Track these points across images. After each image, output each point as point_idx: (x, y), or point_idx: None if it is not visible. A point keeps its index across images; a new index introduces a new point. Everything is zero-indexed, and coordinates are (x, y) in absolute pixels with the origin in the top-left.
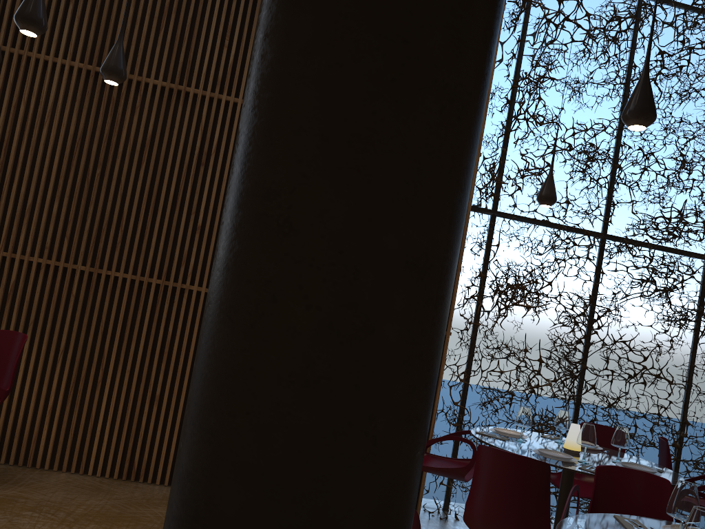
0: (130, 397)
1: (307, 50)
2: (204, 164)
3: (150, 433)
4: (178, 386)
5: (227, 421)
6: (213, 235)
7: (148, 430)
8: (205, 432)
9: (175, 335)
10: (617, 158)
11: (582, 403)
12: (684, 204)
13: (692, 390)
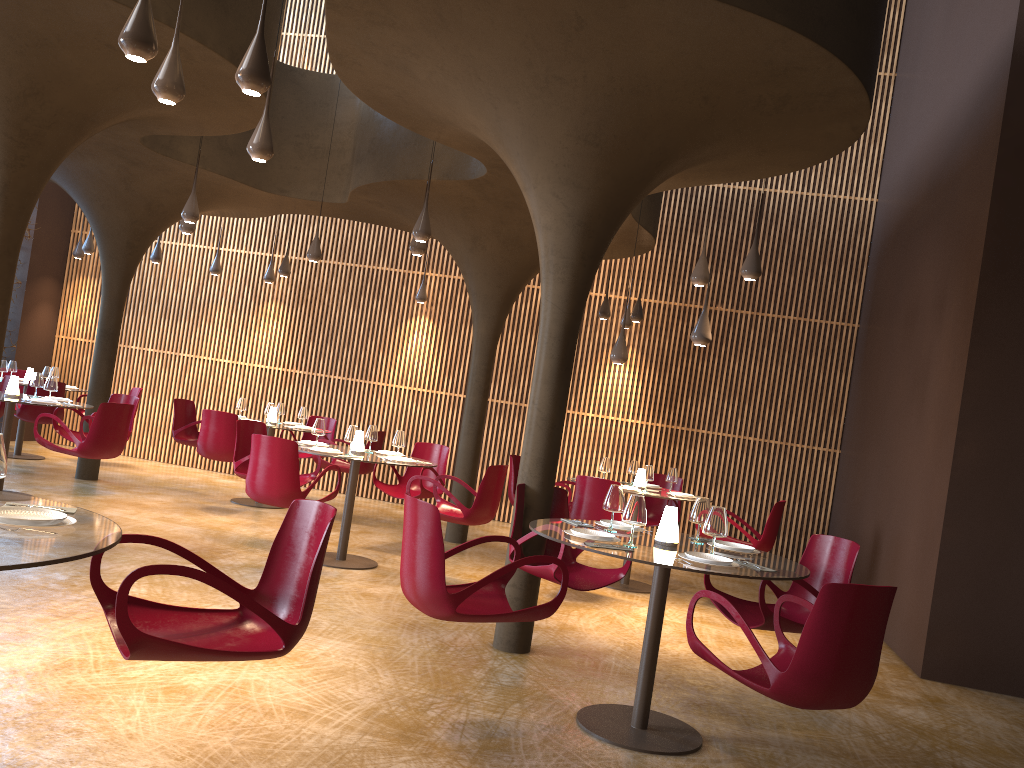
0: None
1: None
2: None
3: None
4: None
5: None
6: None
7: None
8: None
9: None
10: None
11: None
12: None
13: None
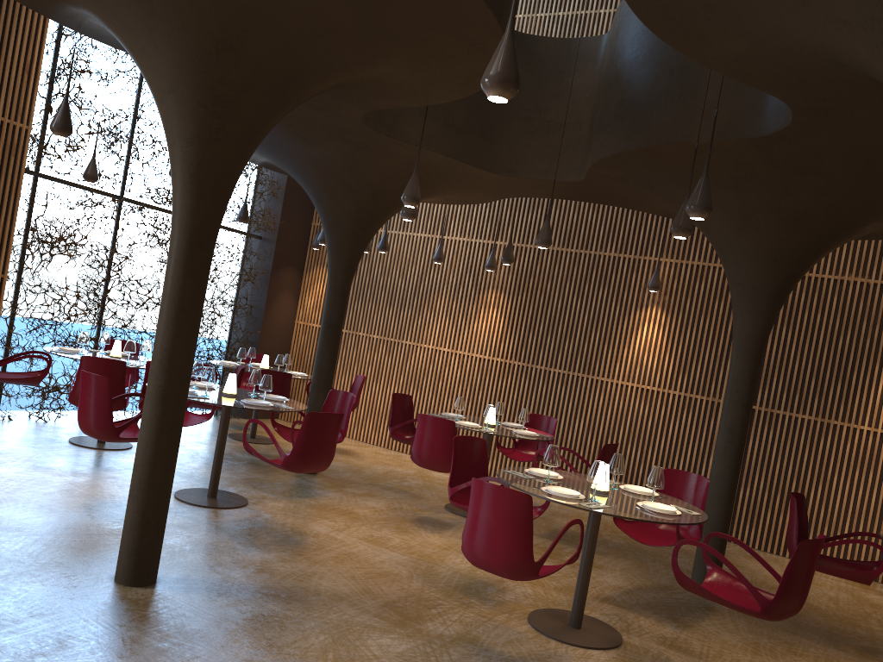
0: None
1: (188, 286)
2: None
3: None
4: None
5: (177, 341)
6: None
7: None
8: (172, 343)
9: None
10: (135, 141)
11: (107, 325)
12: None
13: None
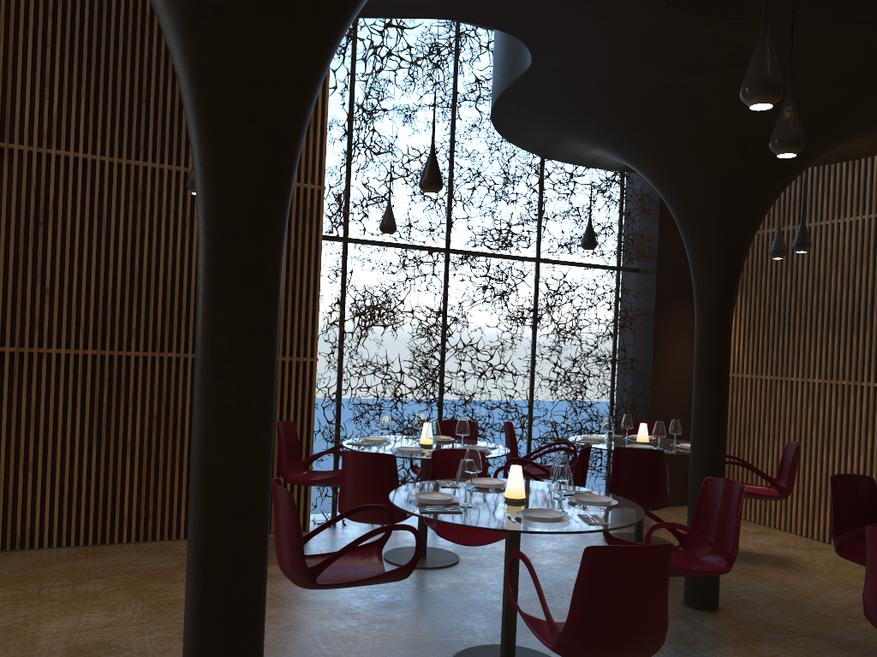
0: (1, 469)
1: (220, 324)
2: (42, 223)
3: (29, 500)
4: (51, 450)
5: (212, 436)
6: (64, 296)
7: (26, 498)
8: (205, 440)
9: (40, 401)
10: (451, 179)
11: (441, 404)
12: (510, 216)
13: (536, 378)
